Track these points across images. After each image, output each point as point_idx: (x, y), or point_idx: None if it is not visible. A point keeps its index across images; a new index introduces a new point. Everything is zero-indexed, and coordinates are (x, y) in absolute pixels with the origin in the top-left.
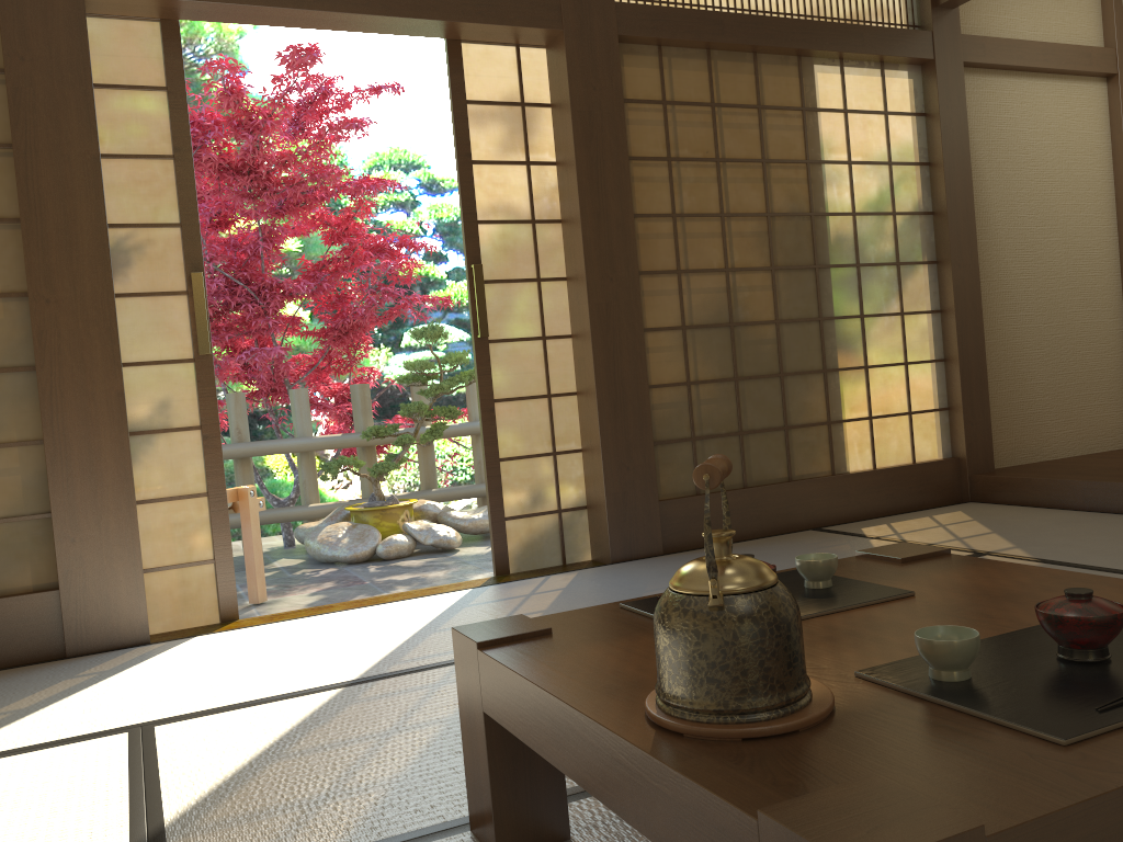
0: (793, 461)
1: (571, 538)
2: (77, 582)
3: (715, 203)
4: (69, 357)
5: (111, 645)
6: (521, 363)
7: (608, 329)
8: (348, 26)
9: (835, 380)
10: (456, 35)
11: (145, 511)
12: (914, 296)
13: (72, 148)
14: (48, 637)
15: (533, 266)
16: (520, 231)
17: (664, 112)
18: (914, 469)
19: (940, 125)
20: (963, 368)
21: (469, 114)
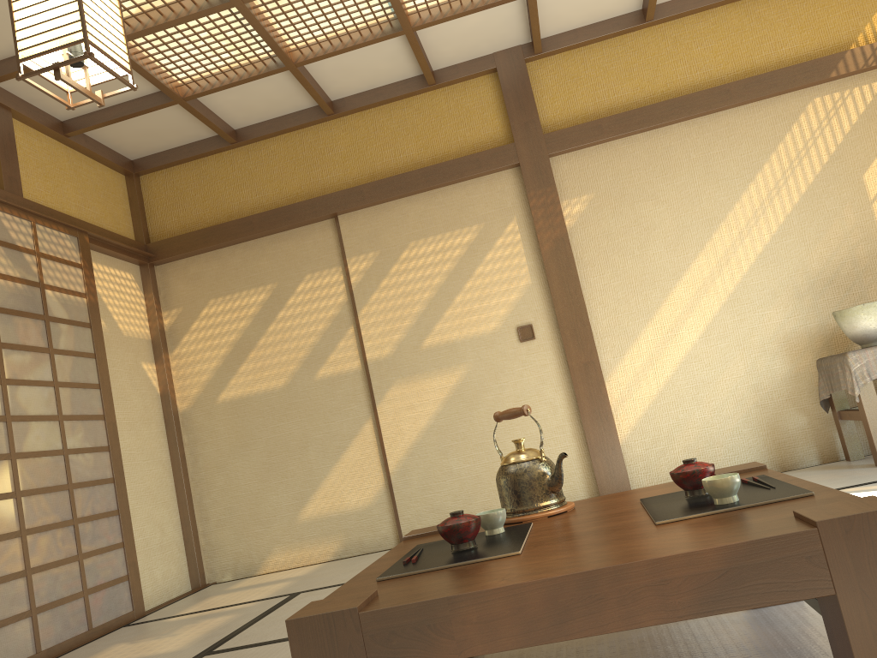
0: None
1: None
2: None
3: None
4: None
5: None
6: None
7: None
8: None
9: None
10: None
11: None
12: None
13: None
14: None
15: None
16: None
17: None
18: None
19: None
20: None
21: None
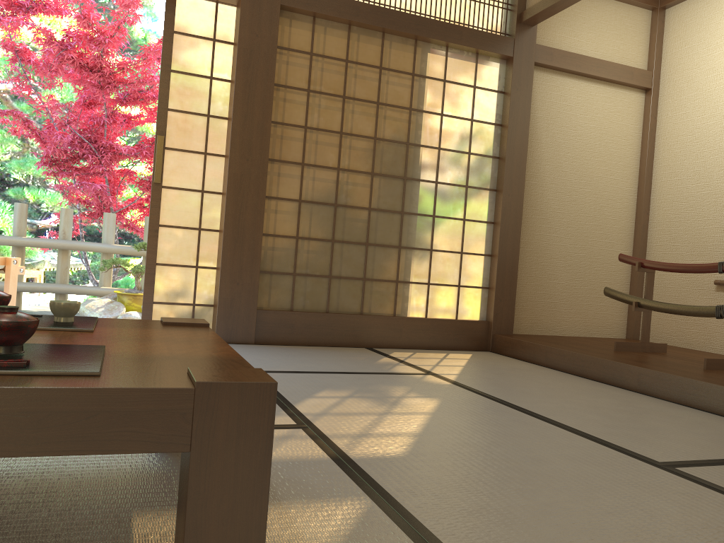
0: (366, 301)
1: None
2: None
3: (337, 124)
4: None
5: None
6: (183, 204)
7: (239, 191)
8: None
9: (406, 255)
10: None
11: None
12: (475, 210)
13: None
14: None
15: (203, 144)
16: (198, 120)
17: (310, 60)
18: (453, 323)
19: (510, 100)
20: (500, 263)
21: (175, 40)
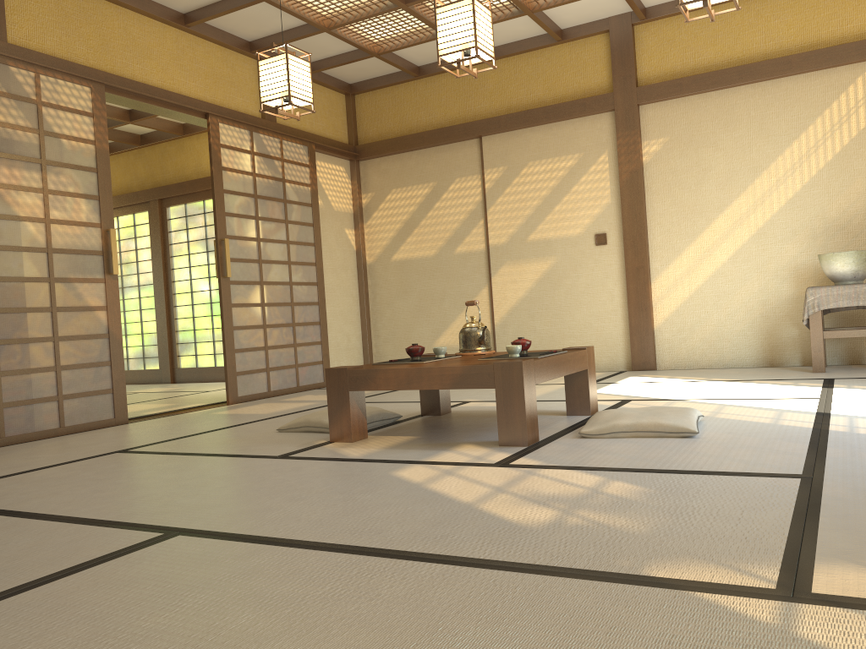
0: None
1: None
2: None
3: None
4: None
5: None
6: None
7: None
8: None
9: None
10: None
11: None
12: None
13: None
14: None
15: None
16: None
17: None
18: None
19: None
20: None
21: None
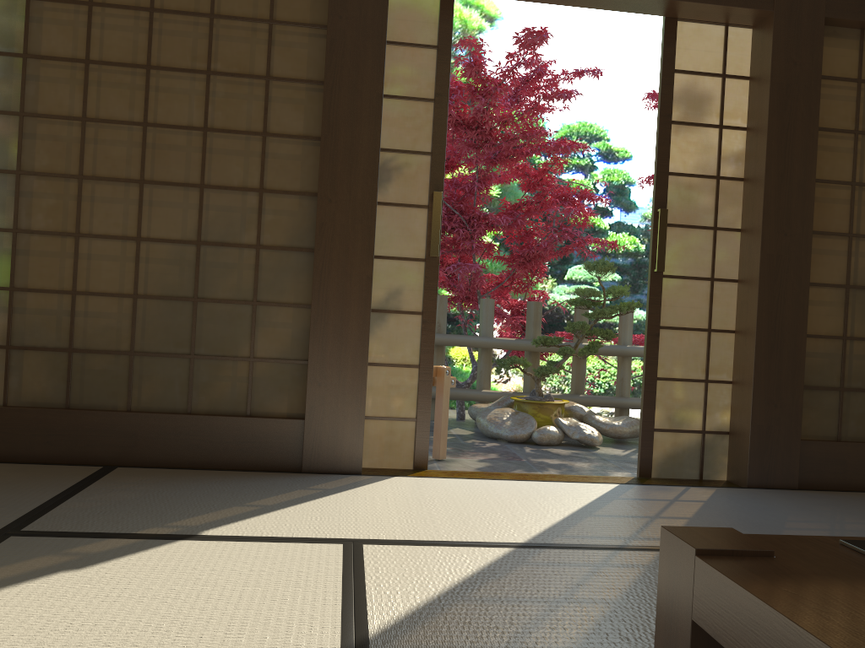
0: None
1: (710, 458)
2: (317, 416)
3: None
4: (338, 245)
5: (333, 469)
6: (688, 298)
7: (775, 278)
8: (584, 3)
9: None
10: (674, 13)
11: (372, 371)
12: None
13: (364, 87)
14: (291, 454)
15: (712, 216)
16: (704, 185)
17: (857, 89)
18: None
19: None
20: None
21: (675, 81)
